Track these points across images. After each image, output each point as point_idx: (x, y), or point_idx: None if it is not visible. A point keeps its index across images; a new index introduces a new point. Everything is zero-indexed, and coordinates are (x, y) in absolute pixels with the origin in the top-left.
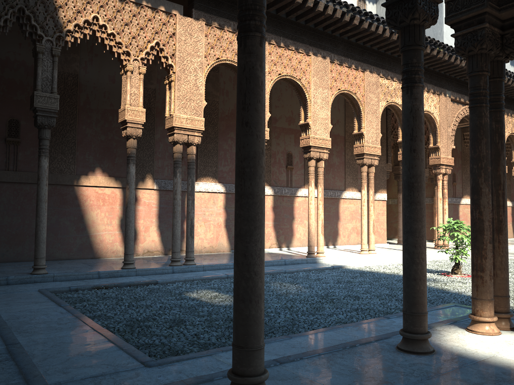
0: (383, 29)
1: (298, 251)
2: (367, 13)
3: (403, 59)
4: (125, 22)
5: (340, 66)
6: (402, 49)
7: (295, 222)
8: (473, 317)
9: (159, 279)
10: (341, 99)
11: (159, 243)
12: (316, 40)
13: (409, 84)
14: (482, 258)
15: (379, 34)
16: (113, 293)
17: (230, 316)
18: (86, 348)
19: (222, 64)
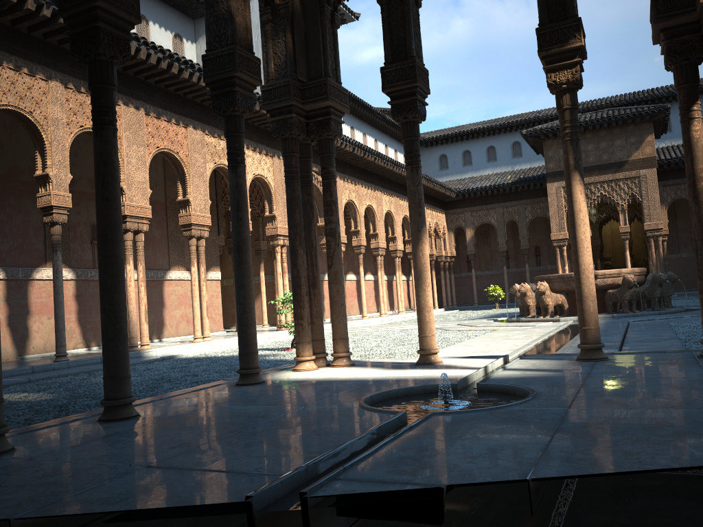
0: None
1: None
2: (187, 62)
3: (228, 143)
4: None
5: (158, 120)
6: (226, 134)
7: None
8: (297, 358)
9: None
10: (158, 156)
11: None
12: (126, 87)
13: (234, 164)
14: (301, 308)
15: (202, 86)
16: None
17: (57, 404)
18: None
19: (1, 110)
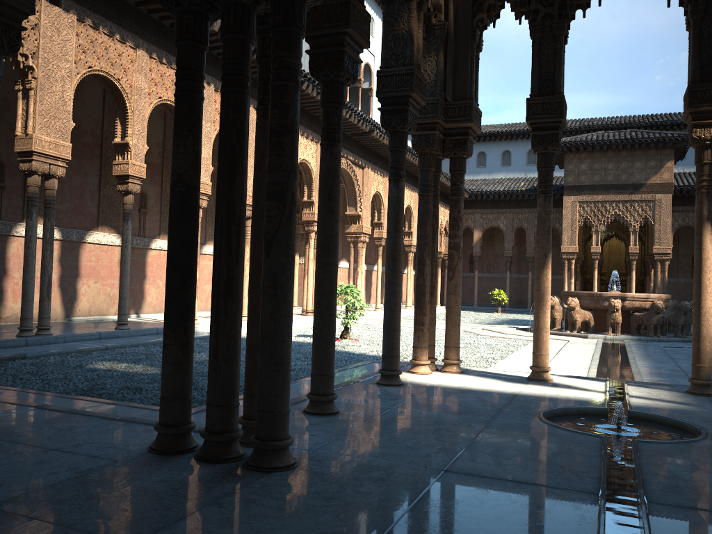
0: None
1: (156, 319)
2: None
3: (392, 157)
4: None
5: None
6: (392, 148)
7: (147, 282)
8: (414, 362)
9: (26, 353)
10: None
11: None
12: None
13: (397, 178)
14: (423, 315)
15: None
16: None
17: None
18: (94, 409)
19: (91, 74)
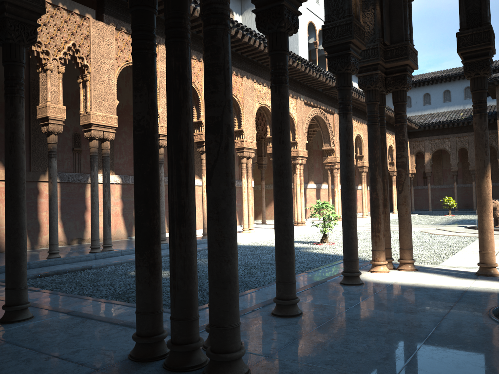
0: (259, 43)
1: None
2: (248, 29)
3: (340, 94)
4: (44, 22)
5: None
6: (339, 88)
7: None
8: (374, 262)
9: (92, 265)
10: None
11: (62, 234)
12: None
13: (345, 112)
14: (378, 224)
15: (256, 47)
16: (60, 278)
17: None
18: (115, 312)
19: (128, 66)
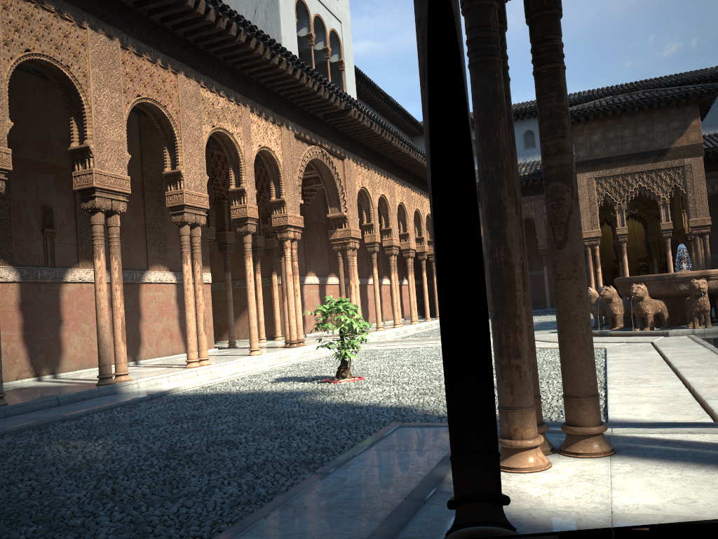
0: (206, 8)
1: (77, 379)
2: None
3: None
4: None
5: (139, 58)
6: None
7: (66, 328)
8: (510, 443)
9: None
10: (133, 121)
11: None
12: (95, 5)
13: None
14: (517, 334)
15: (201, 14)
16: None
17: None
18: None
19: None
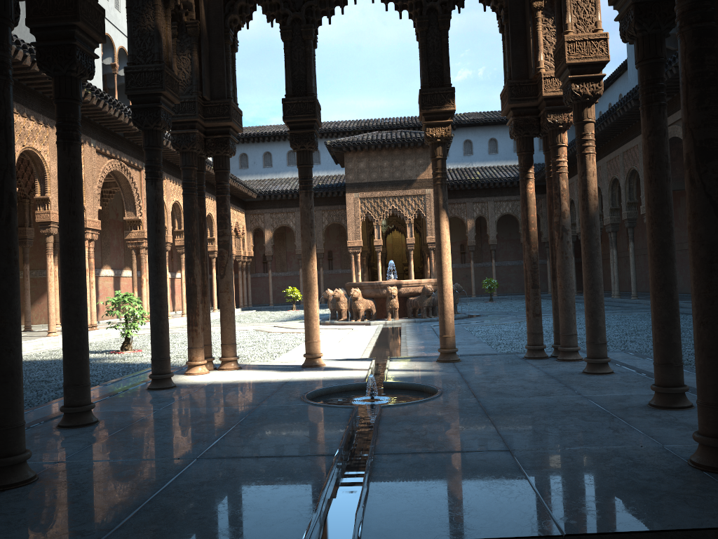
0: (23, 55)
1: None
2: None
3: (148, 156)
4: None
5: None
6: (147, 147)
7: None
8: (190, 363)
9: None
10: None
11: None
12: None
13: (154, 178)
14: (196, 315)
15: (19, 60)
16: None
17: None
18: None
19: None
